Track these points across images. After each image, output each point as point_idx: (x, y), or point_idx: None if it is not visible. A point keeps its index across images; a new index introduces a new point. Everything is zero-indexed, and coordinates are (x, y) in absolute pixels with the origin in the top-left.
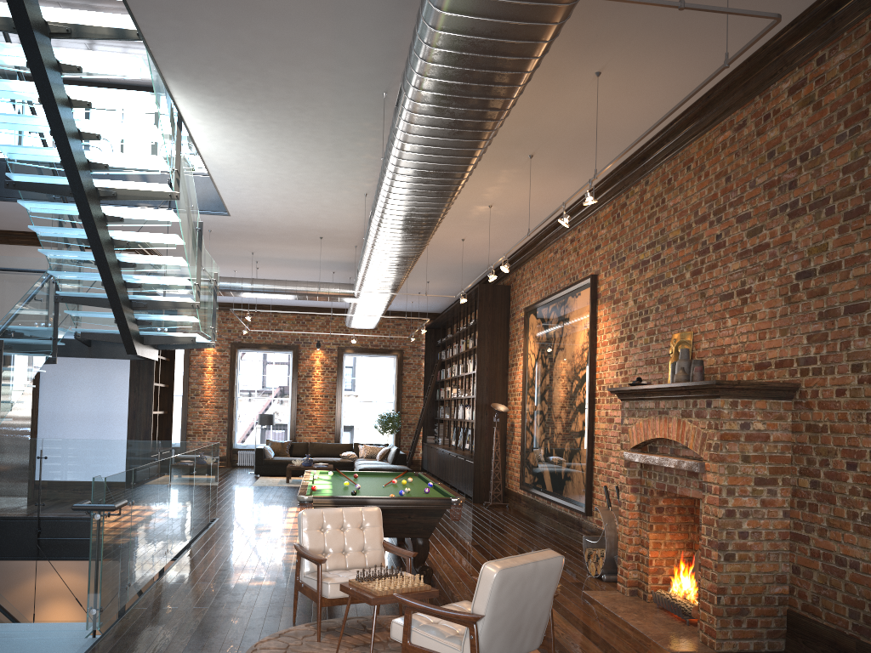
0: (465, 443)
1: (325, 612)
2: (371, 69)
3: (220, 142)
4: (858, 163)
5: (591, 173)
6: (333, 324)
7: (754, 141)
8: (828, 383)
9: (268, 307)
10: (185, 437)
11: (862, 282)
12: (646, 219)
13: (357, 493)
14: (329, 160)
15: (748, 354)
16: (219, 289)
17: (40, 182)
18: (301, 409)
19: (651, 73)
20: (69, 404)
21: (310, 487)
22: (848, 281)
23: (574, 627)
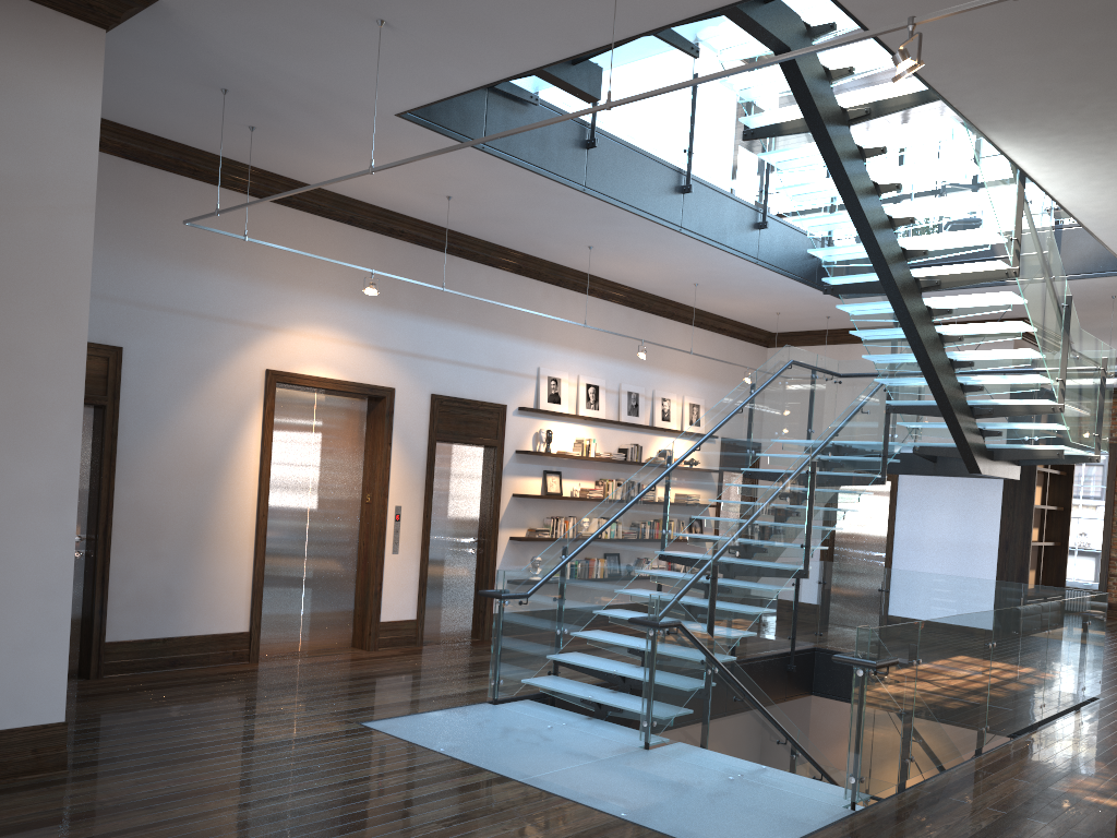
0: None
1: None
2: None
3: (1085, 187)
4: None
5: None
6: None
7: None
8: None
9: None
10: (1106, 577)
11: None
12: None
13: None
14: None
15: None
16: None
17: (857, 282)
18: None
19: None
20: (927, 528)
21: None
22: None
23: None
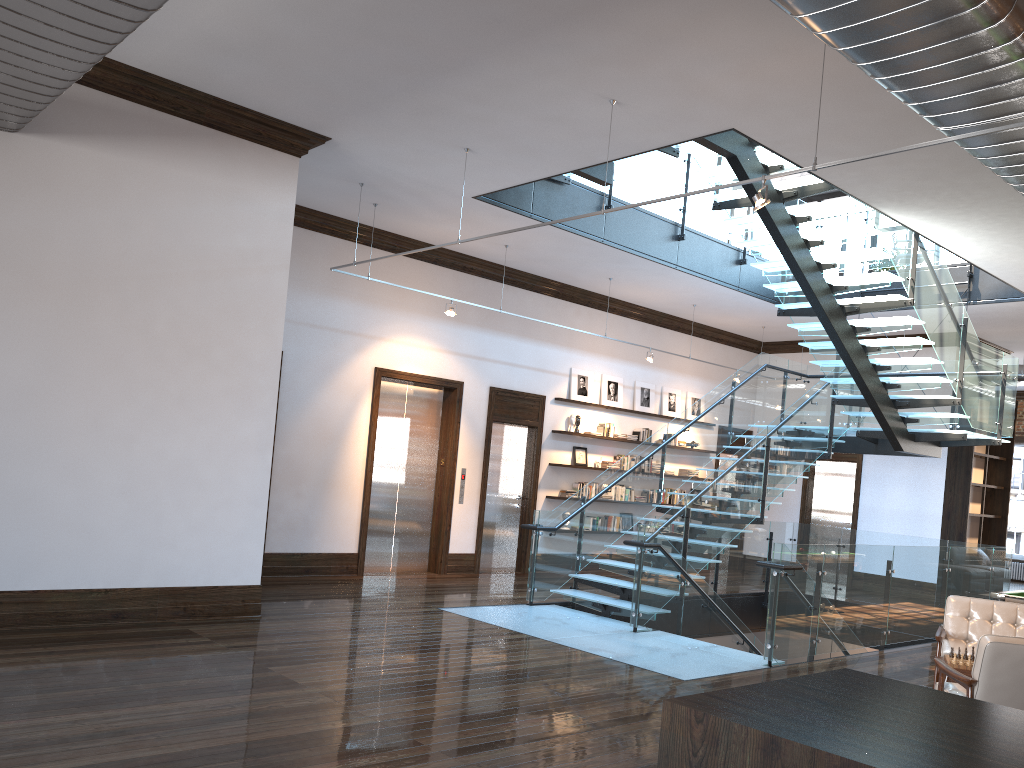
0: None
1: None
2: None
3: (964, 241)
4: None
5: None
6: None
7: None
8: None
9: None
10: None
11: None
12: None
13: None
14: None
15: None
16: None
17: (801, 307)
18: None
19: None
20: (885, 500)
21: None
22: None
23: None
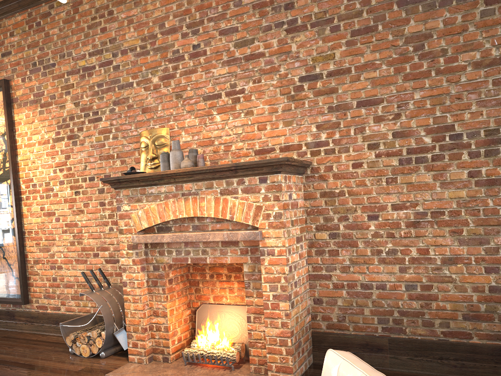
0: None
1: None
2: None
3: None
4: None
5: None
6: None
7: None
8: (343, 160)
9: None
10: None
11: (374, 83)
12: (85, 29)
13: None
14: None
15: (245, 143)
16: None
17: None
18: None
19: None
20: None
21: None
22: (359, 83)
23: None
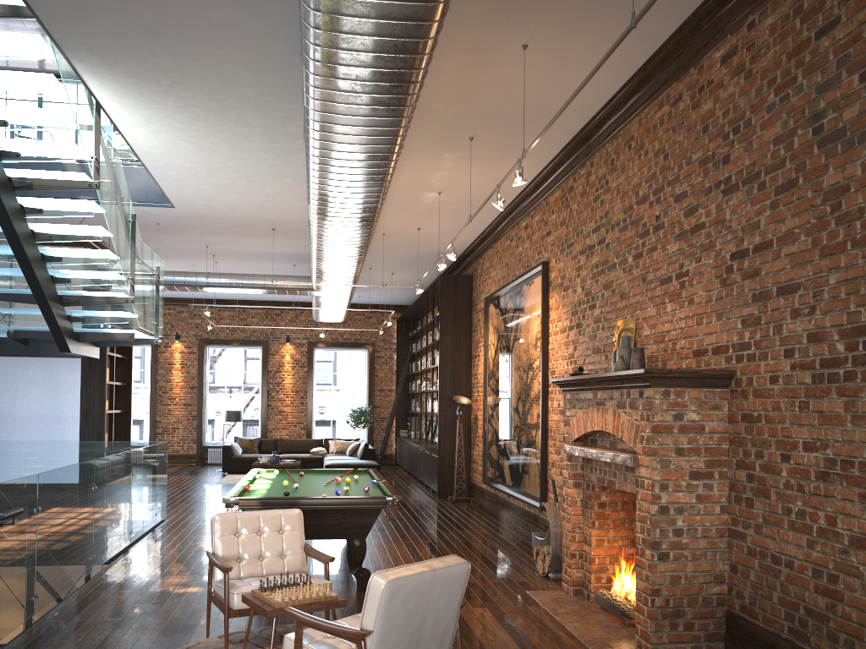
0: (435, 436)
1: (245, 621)
2: (284, 45)
3: (145, 128)
4: (788, 133)
5: (537, 156)
6: (302, 318)
7: (690, 115)
8: (762, 370)
9: (236, 302)
10: (154, 435)
11: (793, 261)
12: (591, 202)
13: (292, 493)
14: (263, 146)
15: (686, 341)
16: (174, 284)
17: None
18: (272, 405)
19: (581, 45)
20: (18, 404)
21: (243, 488)
22: (780, 260)
23: (506, 632)
